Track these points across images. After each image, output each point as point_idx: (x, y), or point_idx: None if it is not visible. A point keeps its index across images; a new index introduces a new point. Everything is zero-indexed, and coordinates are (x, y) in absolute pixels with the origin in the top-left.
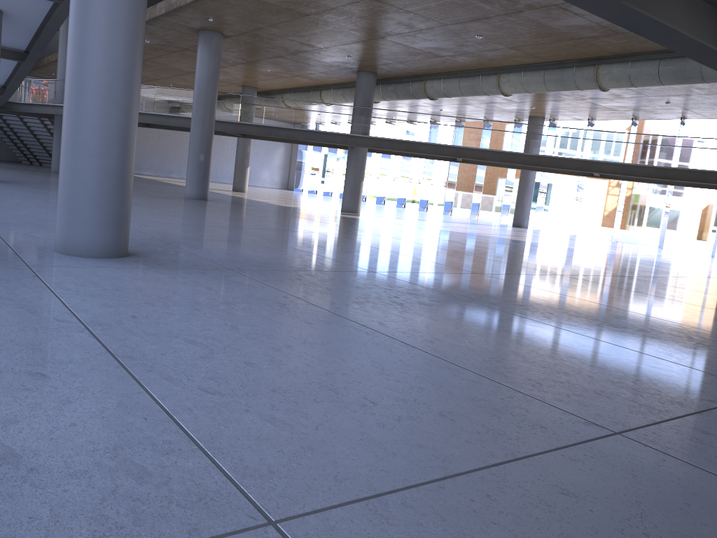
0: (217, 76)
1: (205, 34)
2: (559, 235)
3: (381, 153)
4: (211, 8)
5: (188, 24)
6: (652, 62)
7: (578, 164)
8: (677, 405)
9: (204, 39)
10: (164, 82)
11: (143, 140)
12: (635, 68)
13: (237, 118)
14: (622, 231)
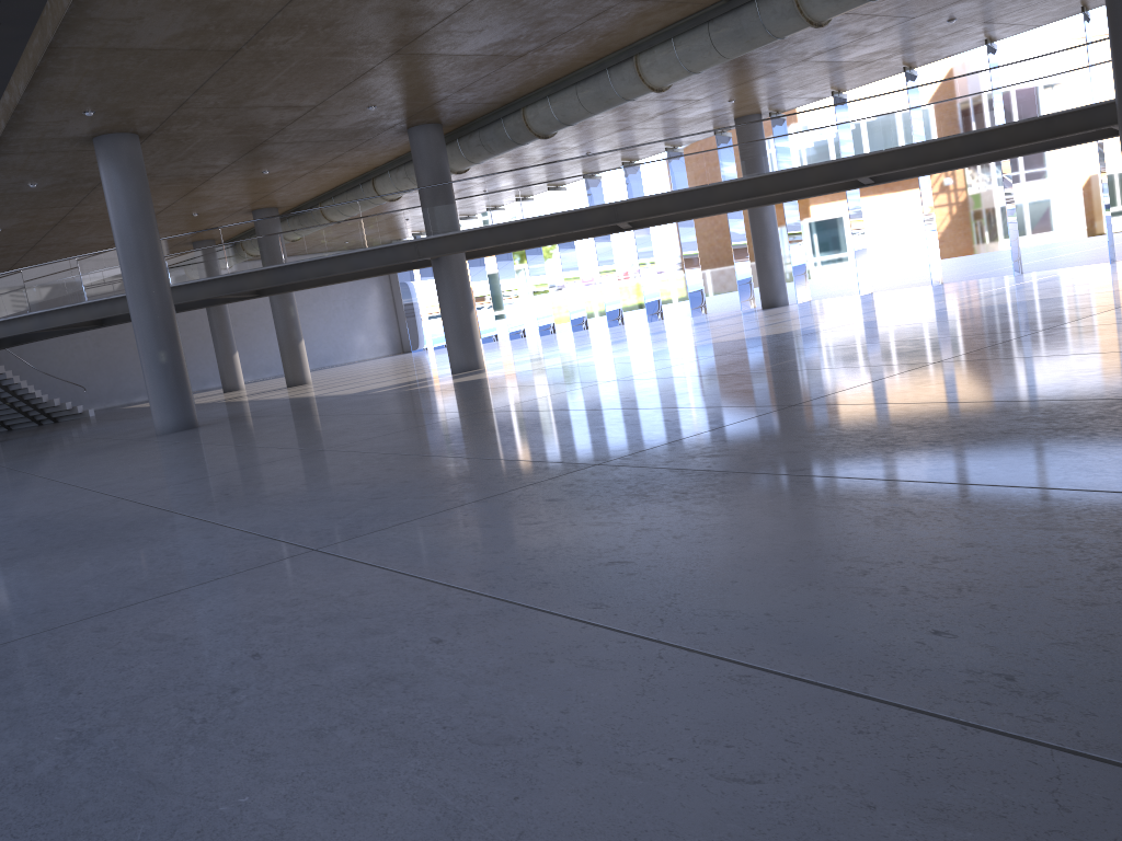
0: (148, 209)
1: (103, 142)
2: (841, 302)
3: (495, 253)
4: (69, 90)
5: (62, 133)
6: None
7: (824, 172)
8: None
9: (105, 151)
10: None
11: None
12: None
13: (225, 269)
14: (957, 260)
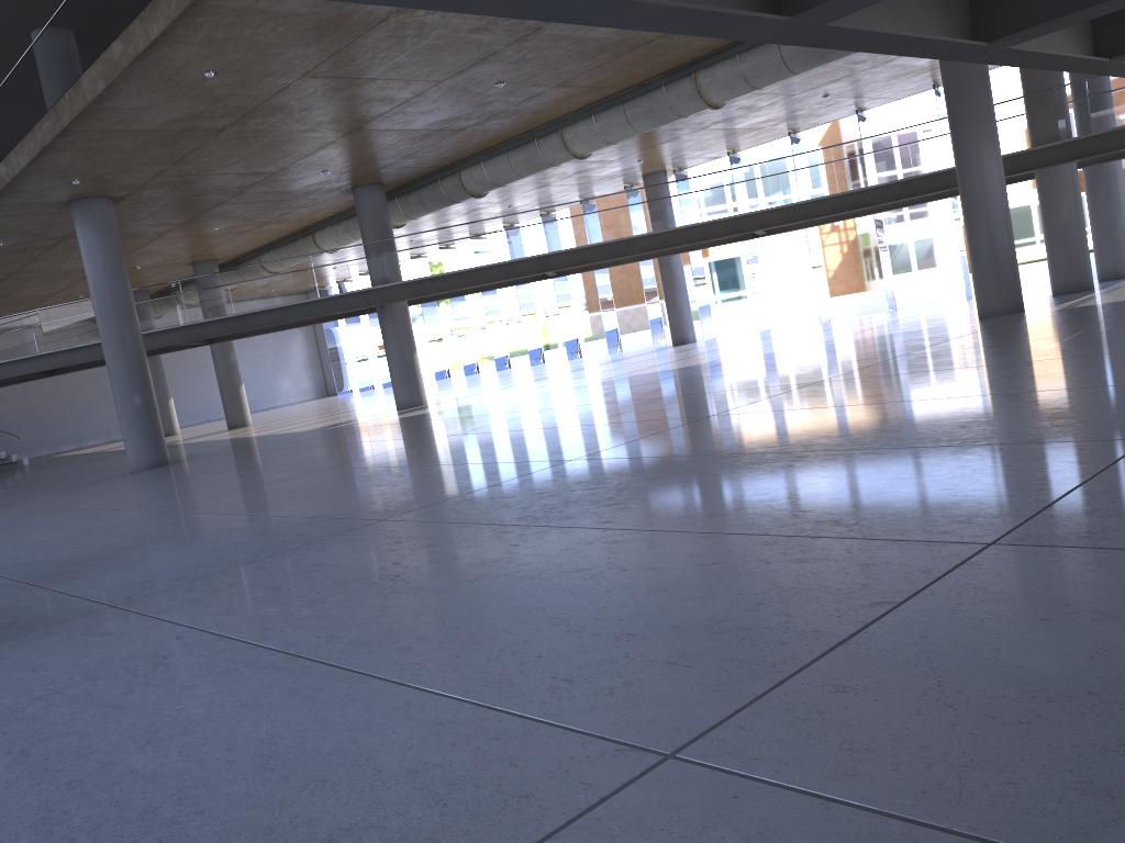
0: (122, 265)
1: (81, 206)
2: (742, 338)
3: (433, 300)
4: (66, 164)
5: (45, 199)
6: (768, 46)
7: (724, 226)
8: (810, 638)
9: (82, 214)
10: (67, 295)
11: (70, 393)
12: (748, 61)
13: (185, 319)
14: (845, 298)
